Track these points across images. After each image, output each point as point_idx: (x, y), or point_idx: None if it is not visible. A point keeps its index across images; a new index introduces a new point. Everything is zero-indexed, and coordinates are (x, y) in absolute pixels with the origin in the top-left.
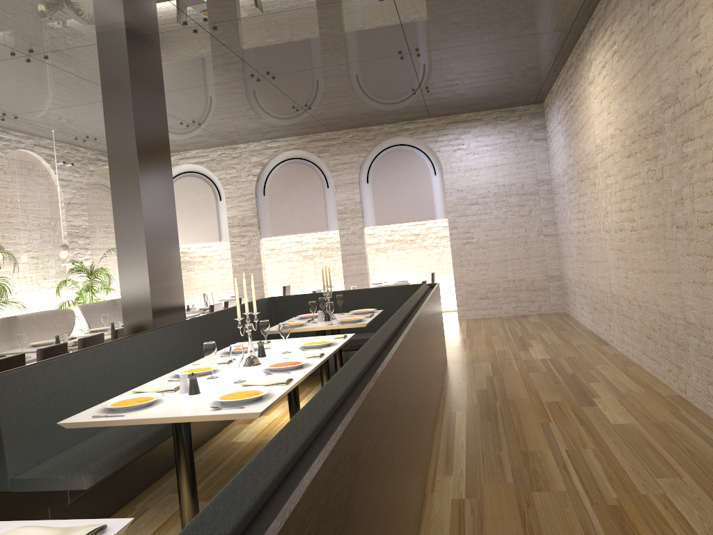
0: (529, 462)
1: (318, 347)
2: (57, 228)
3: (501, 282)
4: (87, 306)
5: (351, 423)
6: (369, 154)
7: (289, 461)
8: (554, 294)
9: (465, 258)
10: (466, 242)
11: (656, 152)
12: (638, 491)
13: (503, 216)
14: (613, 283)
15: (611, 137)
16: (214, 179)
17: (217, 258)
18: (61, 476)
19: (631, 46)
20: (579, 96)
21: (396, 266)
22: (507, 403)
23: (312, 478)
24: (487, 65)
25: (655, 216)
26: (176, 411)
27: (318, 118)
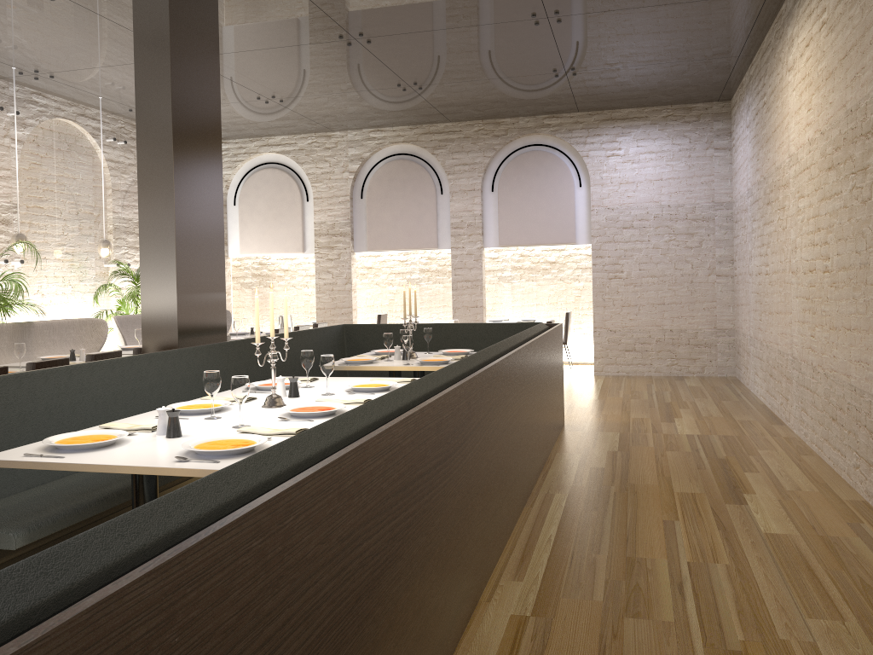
0: (633, 574)
1: (371, 392)
2: (100, 219)
3: (654, 331)
4: (126, 318)
5: (270, 503)
6: (497, 155)
7: (127, 557)
8: (723, 352)
9: (610, 296)
10: (613, 277)
11: (866, 161)
12: (777, 634)
13: (665, 247)
14: (796, 342)
15: (809, 143)
16: (302, 174)
17: (301, 274)
18: None
19: (845, 12)
20: (774, 88)
21: (523, 301)
22: (625, 489)
23: (106, 596)
24: (653, 40)
25: (856, 252)
26: (132, 458)
27: (432, 102)
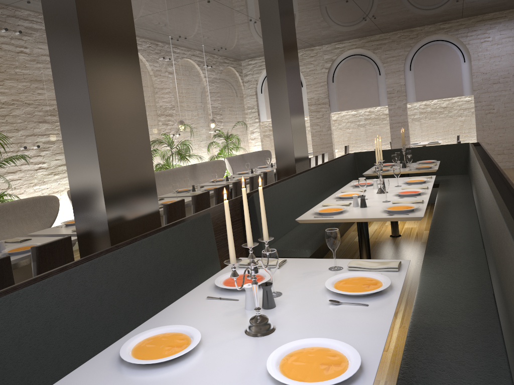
0: None
1: (418, 183)
2: (205, 109)
3: None
4: (229, 158)
5: None
6: (412, 49)
7: None
8: None
9: (486, 124)
10: (488, 112)
11: None
12: None
13: None
14: None
15: None
16: None
17: None
18: (293, 249)
19: None
20: None
21: (427, 131)
22: None
23: None
24: None
25: None
26: (364, 215)
27: (378, 24)
